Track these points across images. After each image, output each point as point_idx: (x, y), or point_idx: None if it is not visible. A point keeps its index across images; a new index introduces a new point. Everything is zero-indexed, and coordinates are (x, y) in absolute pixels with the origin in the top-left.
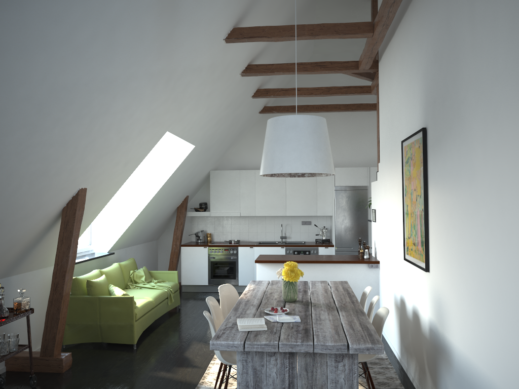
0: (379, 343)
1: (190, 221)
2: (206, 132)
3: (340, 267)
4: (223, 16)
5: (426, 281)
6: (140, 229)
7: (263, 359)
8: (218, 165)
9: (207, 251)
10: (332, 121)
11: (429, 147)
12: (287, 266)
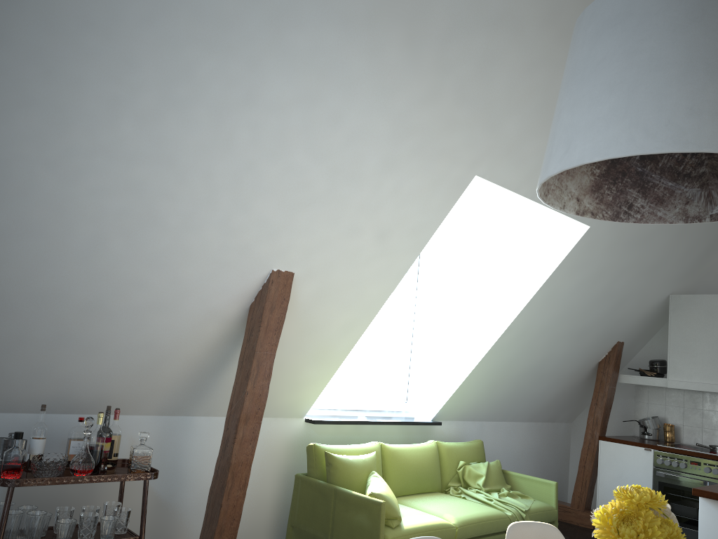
0: None
1: (634, 395)
2: None
3: None
4: None
5: None
6: (505, 391)
7: None
8: (694, 287)
9: (652, 460)
10: None
11: None
12: (622, 498)
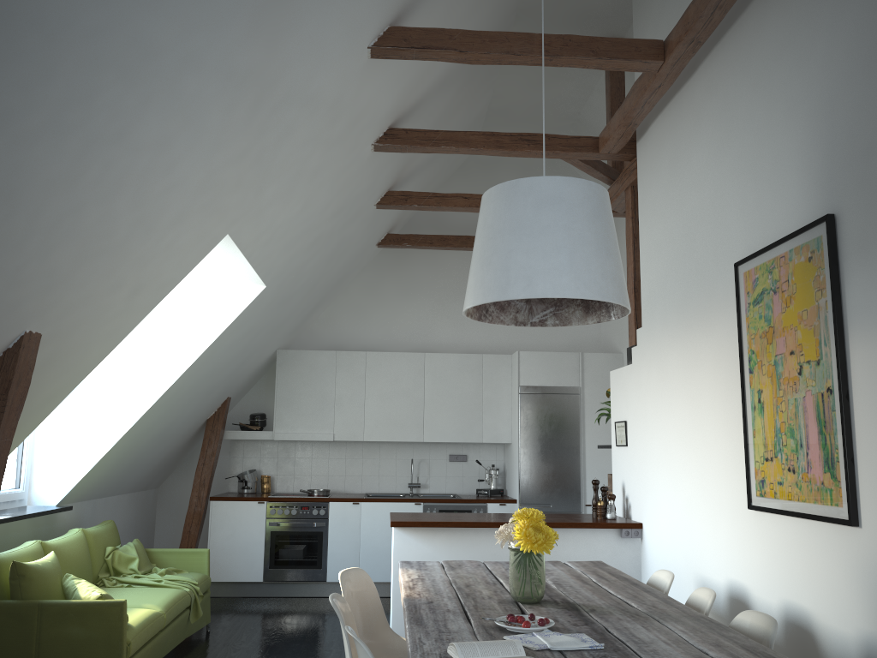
0: None
1: (229, 451)
2: (291, 260)
3: (565, 535)
4: None
5: (845, 549)
6: (131, 460)
7: None
8: (292, 342)
9: (265, 512)
10: None
11: (848, 252)
12: (521, 518)
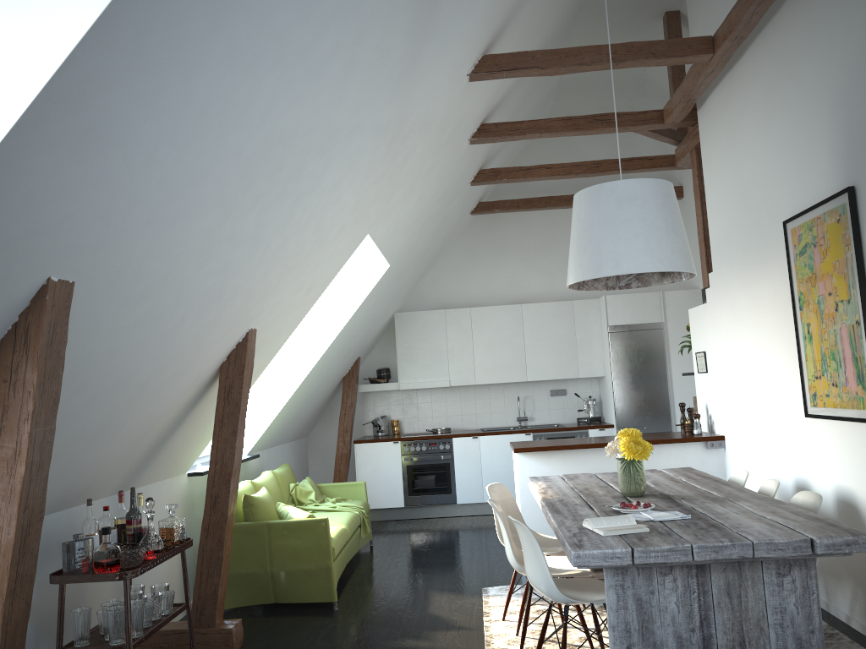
0: (864, 533)
1: (362, 402)
2: (408, 241)
3: (659, 450)
4: (477, 33)
5: None
6: (293, 415)
7: (652, 582)
8: (405, 305)
9: (400, 449)
10: None
11: (865, 216)
12: (624, 435)
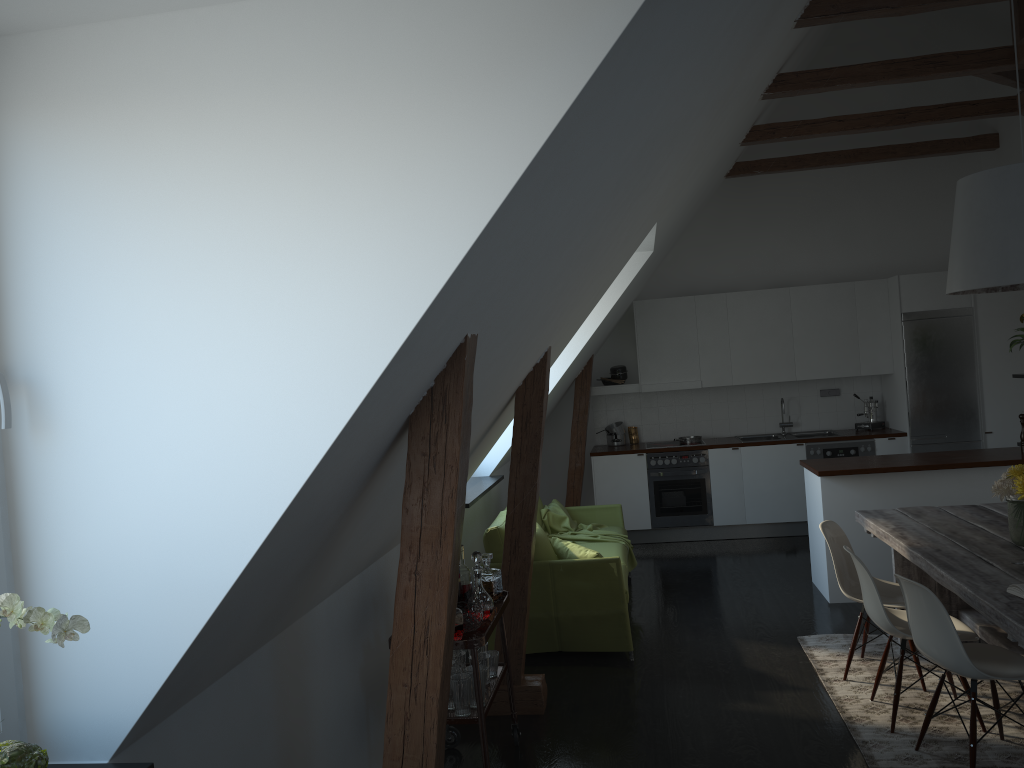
0: None
1: (591, 406)
2: (675, 221)
3: (999, 473)
4: None
5: None
6: None
7: None
8: (642, 290)
9: (645, 463)
10: (871, 181)
11: None
12: (1019, 474)
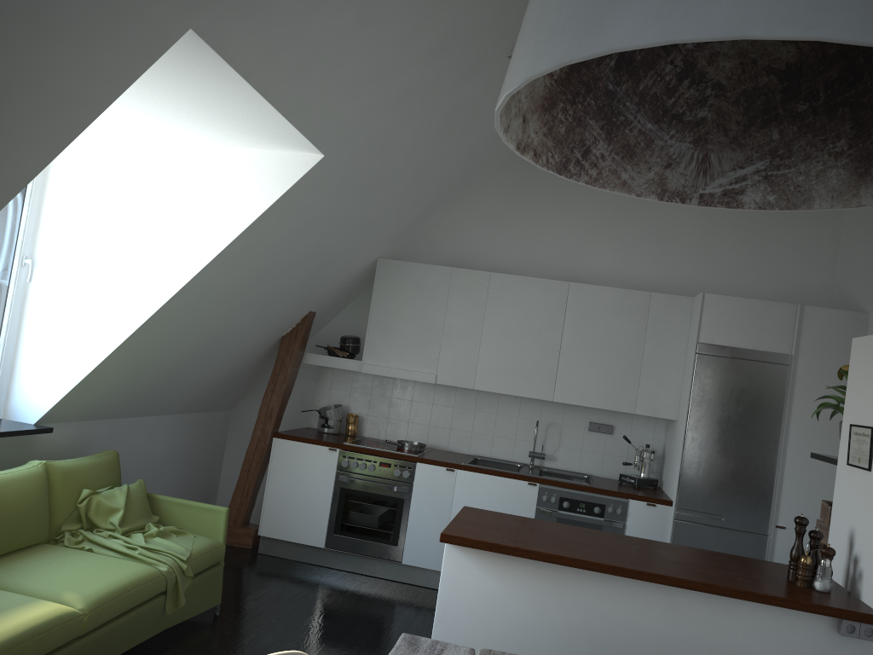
0: None
1: (315, 378)
2: (362, 119)
3: (733, 609)
4: None
5: None
6: (158, 376)
7: None
8: (403, 252)
9: (336, 462)
10: None
11: None
12: None
